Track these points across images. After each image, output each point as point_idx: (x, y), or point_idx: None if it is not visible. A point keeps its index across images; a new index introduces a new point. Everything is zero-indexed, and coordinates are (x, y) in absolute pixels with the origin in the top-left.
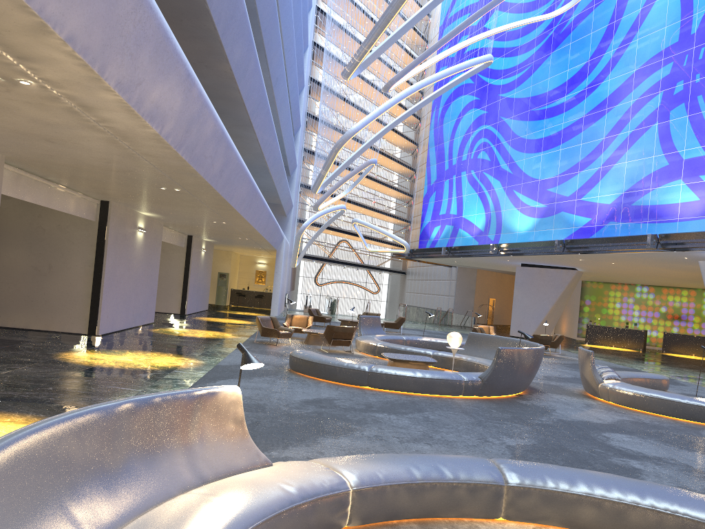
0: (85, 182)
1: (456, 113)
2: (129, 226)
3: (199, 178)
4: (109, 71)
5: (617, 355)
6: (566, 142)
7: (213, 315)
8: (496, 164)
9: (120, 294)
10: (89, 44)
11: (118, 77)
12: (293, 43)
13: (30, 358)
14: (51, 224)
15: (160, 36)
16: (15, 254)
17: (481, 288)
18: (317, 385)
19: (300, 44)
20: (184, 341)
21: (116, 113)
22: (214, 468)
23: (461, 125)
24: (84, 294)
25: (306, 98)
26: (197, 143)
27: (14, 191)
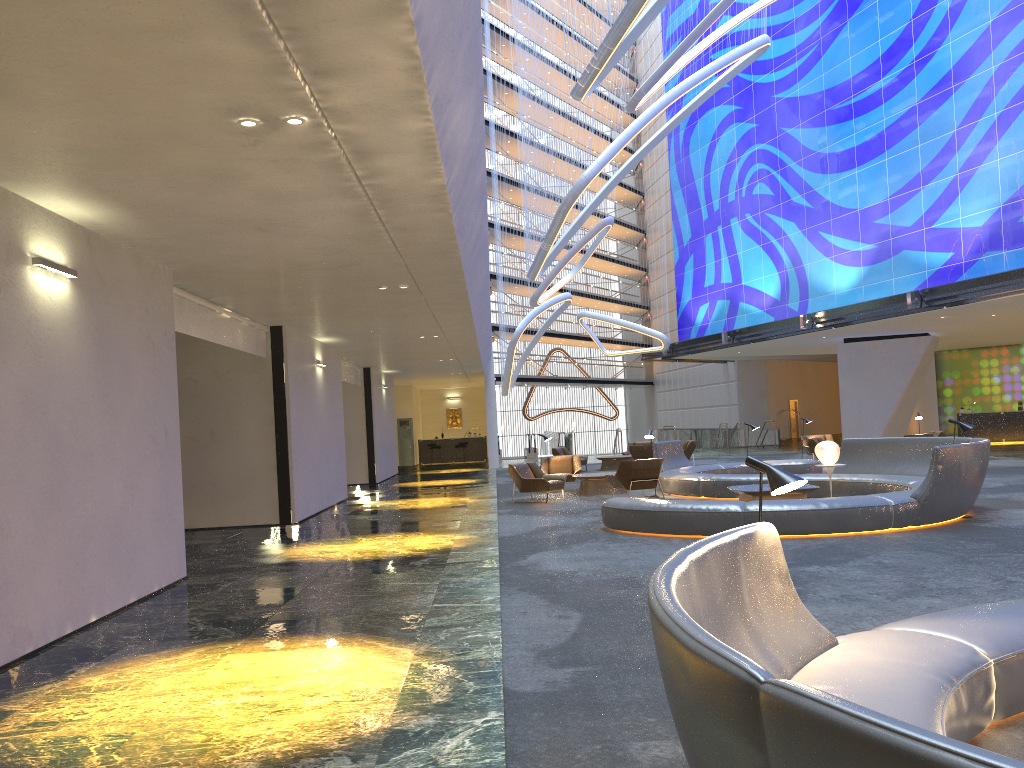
0: (267, 297)
1: (707, 135)
2: (307, 360)
3: (453, 260)
4: (433, 79)
5: (1023, 450)
6: (893, 147)
7: (413, 479)
8: (785, 199)
9: (309, 460)
10: (428, 31)
11: (437, 89)
12: None
13: (239, 563)
14: (204, 372)
15: (477, 20)
16: None
17: (775, 386)
18: (669, 543)
19: None
20: (416, 514)
21: (404, 156)
22: (784, 653)
23: (719, 150)
24: (266, 466)
25: None
26: (467, 201)
27: (178, 322)
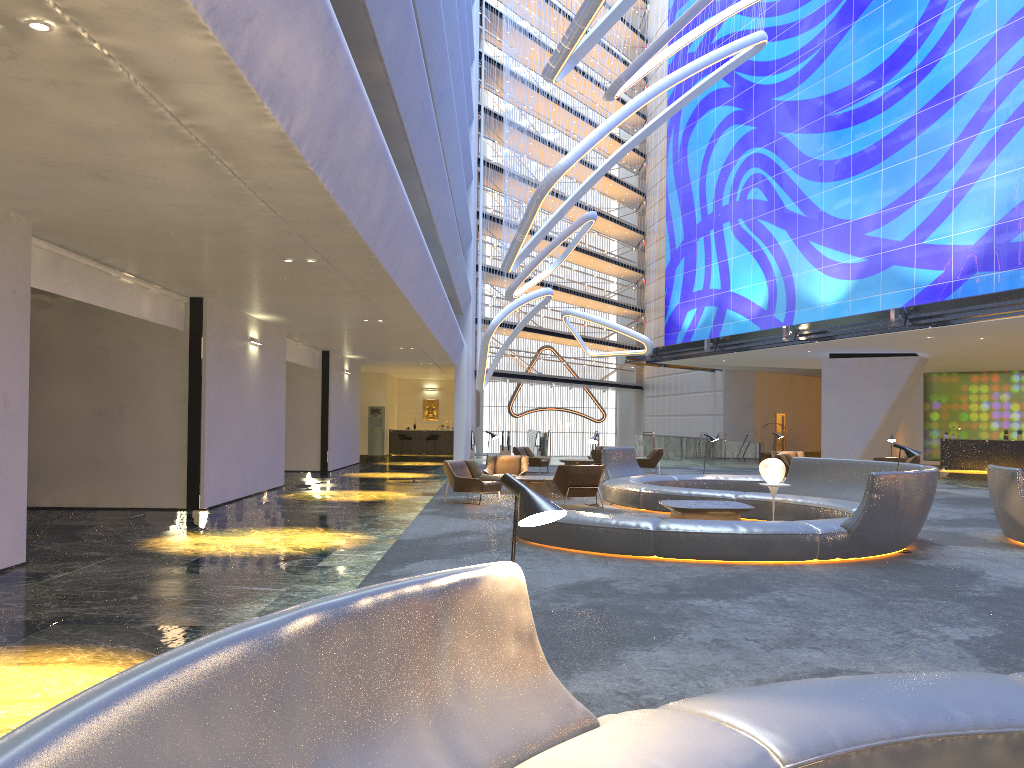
0: (164, 262)
1: (706, 135)
2: (237, 336)
3: (348, 231)
4: None
5: None
6: (890, 158)
7: (369, 470)
8: (778, 206)
9: (230, 443)
10: None
11: None
12: (458, 43)
13: (99, 551)
14: (117, 342)
15: None
16: (66, 393)
17: (763, 399)
18: (570, 560)
19: (465, 51)
20: (336, 508)
21: (210, 88)
22: (492, 744)
23: (716, 152)
24: (176, 446)
25: (477, 138)
26: (346, 162)
27: (52, 282)
